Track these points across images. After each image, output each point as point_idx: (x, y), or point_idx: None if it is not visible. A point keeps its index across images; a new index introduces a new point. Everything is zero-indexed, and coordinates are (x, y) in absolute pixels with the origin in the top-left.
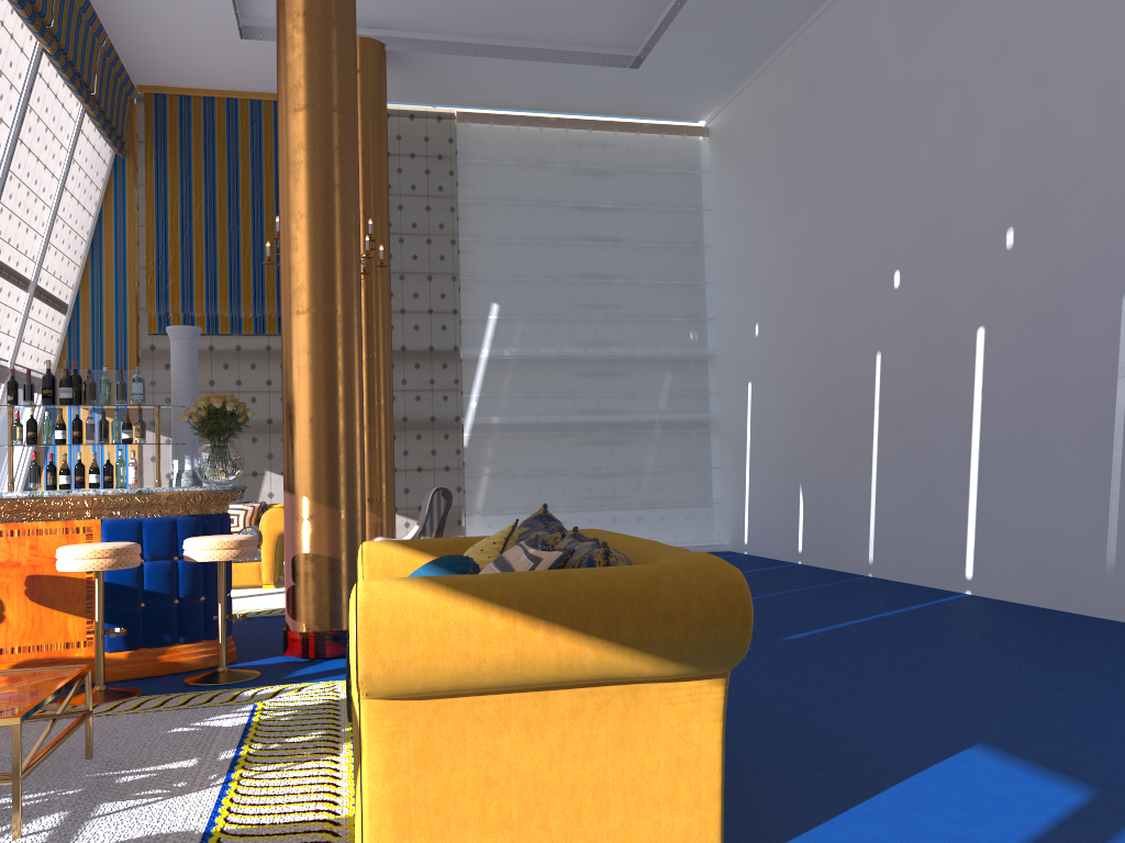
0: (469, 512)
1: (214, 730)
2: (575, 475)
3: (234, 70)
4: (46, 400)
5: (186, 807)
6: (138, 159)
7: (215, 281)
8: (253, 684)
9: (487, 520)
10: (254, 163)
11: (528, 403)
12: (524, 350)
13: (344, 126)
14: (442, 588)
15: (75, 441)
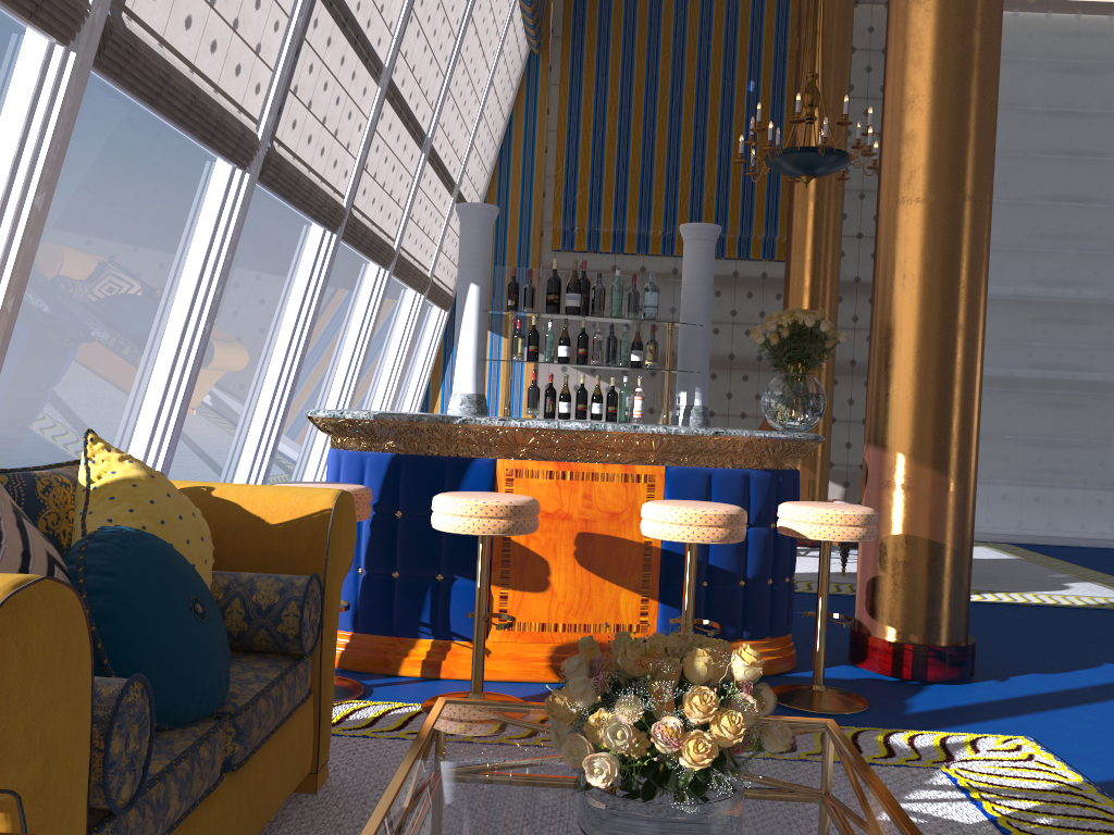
0: None
1: (956, 830)
2: (1021, 442)
3: None
4: (551, 307)
5: None
6: (552, 56)
7: (625, 193)
8: (876, 720)
9: None
10: (675, 59)
11: None
12: None
13: None
14: None
15: (580, 361)
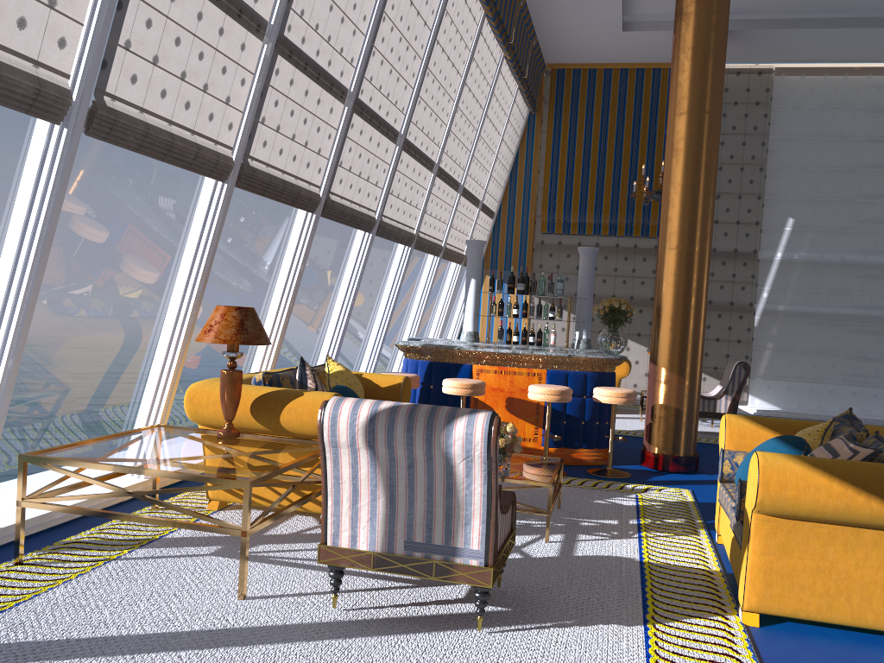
0: (753, 375)
1: (619, 506)
2: (844, 356)
3: (613, 51)
4: (510, 290)
5: (623, 545)
6: (543, 114)
7: (586, 198)
8: (628, 481)
9: (766, 383)
10: (619, 114)
11: (810, 297)
12: (811, 255)
13: (712, 123)
14: (805, 464)
15: (523, 316)
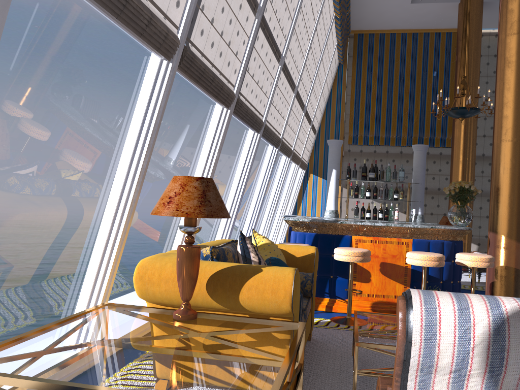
0: None
1: None
2: None
3: (399, 19)
4: (363, 177)
5: None
6: (348, 64)
7: (379, 120)
8: None
9: None
10: (401, 63)
11: None
12: None
13: None
14: None
15: (374, 197)
